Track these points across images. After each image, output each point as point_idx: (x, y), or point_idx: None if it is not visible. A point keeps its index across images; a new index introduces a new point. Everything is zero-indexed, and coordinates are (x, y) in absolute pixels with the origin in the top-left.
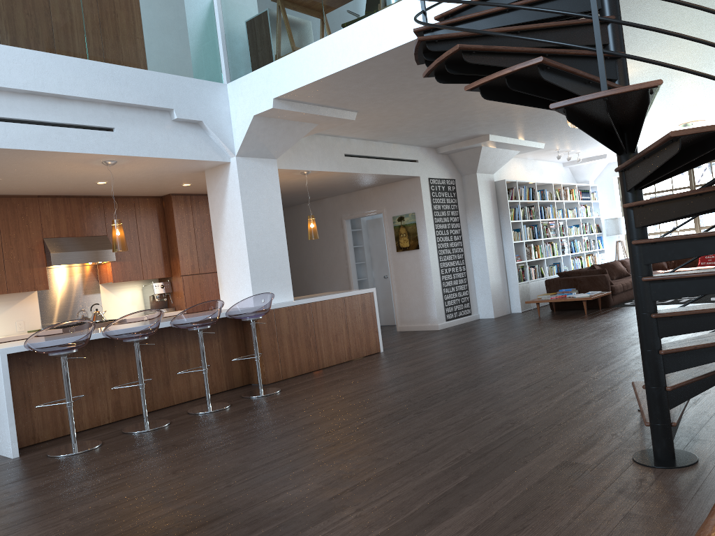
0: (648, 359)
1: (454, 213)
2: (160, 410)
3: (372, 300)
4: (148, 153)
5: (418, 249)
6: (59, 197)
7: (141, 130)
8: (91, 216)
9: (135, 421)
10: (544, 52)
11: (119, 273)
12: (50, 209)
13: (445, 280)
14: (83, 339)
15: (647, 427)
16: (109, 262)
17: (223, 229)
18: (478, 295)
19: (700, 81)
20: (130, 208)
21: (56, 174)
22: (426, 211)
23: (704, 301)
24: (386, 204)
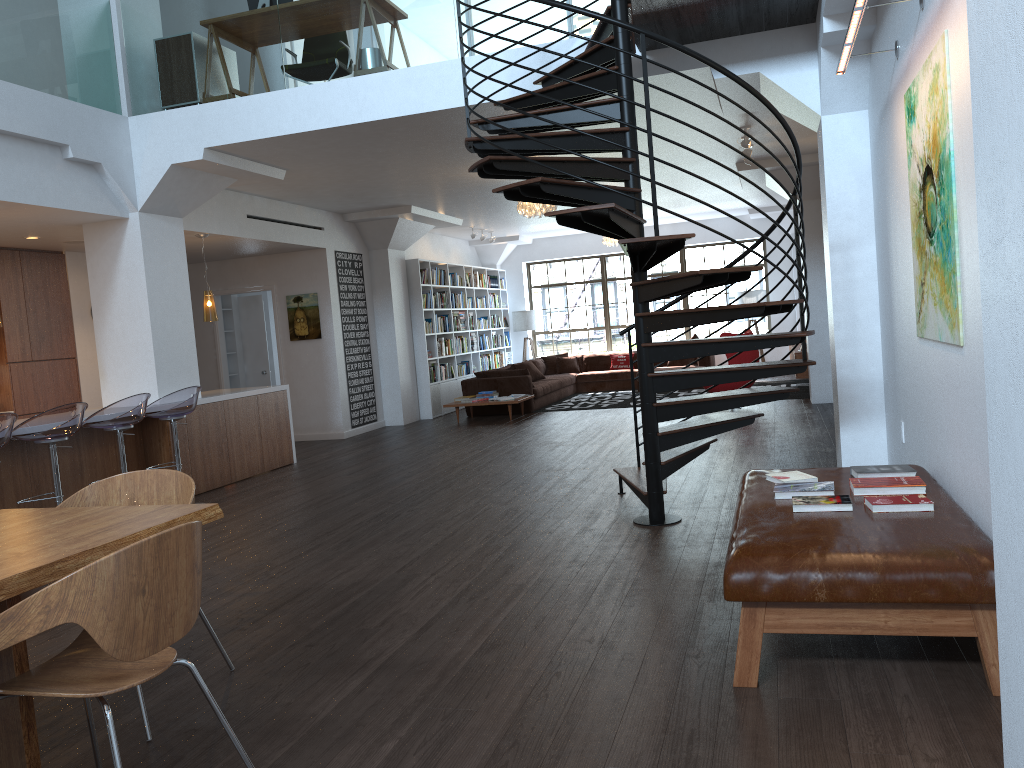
0: (649, 439)
1: (361, 296)
2: None
3: (286, 399)
4: (37, 200)
5: (320, 339)
6: None
7: (28, 170)
8: None
9: None
10: (592, 186)
11: None
12: None
13: (352, 378)
14: (8, 437)
15: (632, 503)
16: None
17: (112, 303)
18: (385, 397)
19: None
20: None
21: None
22: (333, 291)
23: (625, 406)
24: (277, 279)
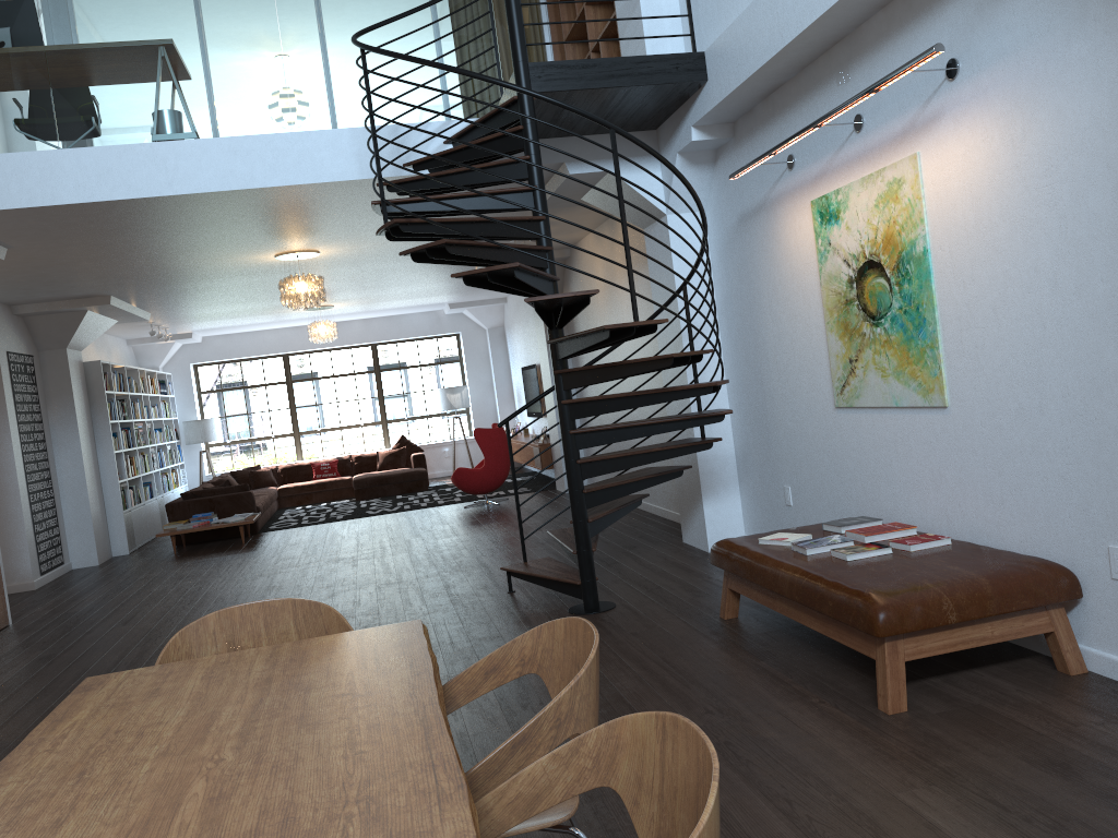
0: (582, 527)
1: (36, 408)
2: None
3: None
4: None
5: None
6: None
7: None
8: None
9: None
10: (539, 273)
11: None
12: None
13: (36, 511)
14: None
15: (540, 598)
16: None
17: None
18: (70, 533)
19: (383, 269)
20: None
21: None
22: (9, 403)
23: (366, 515)
24: None
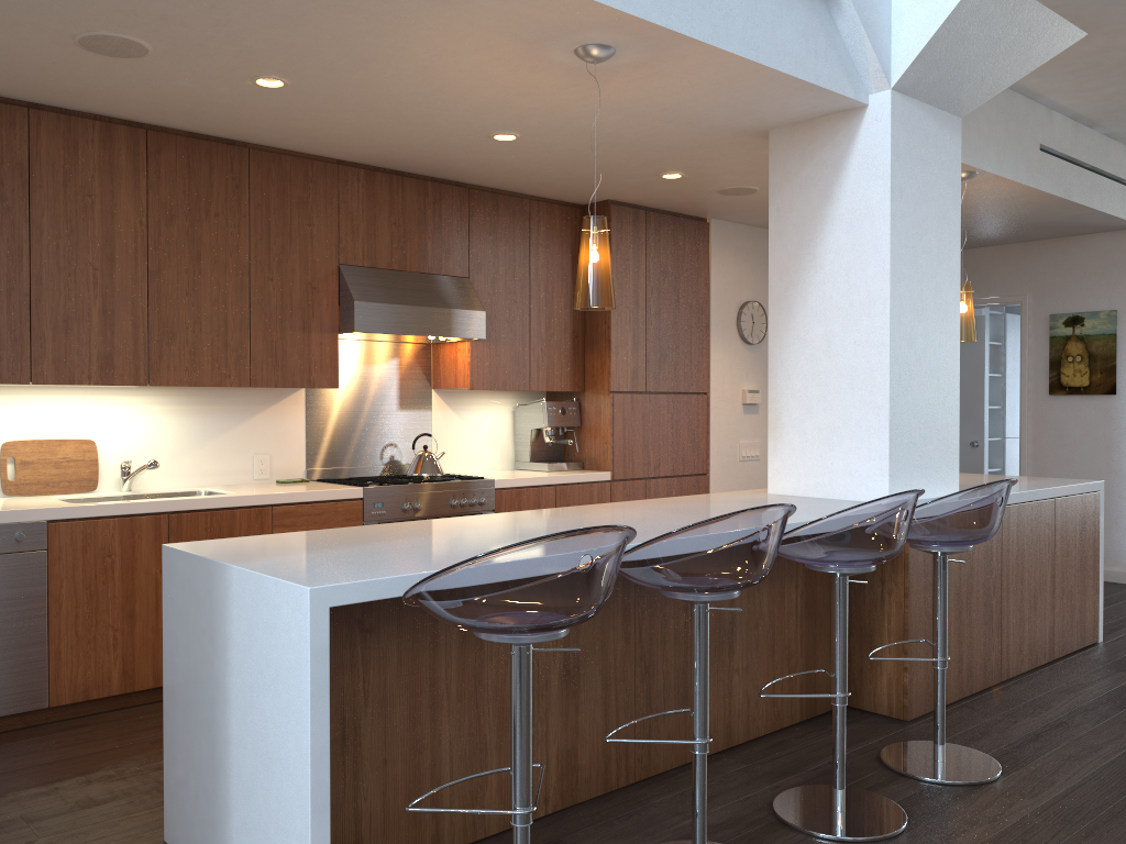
0: None
1: None
2: (664, 776)
3: (1096, 511)
4: (710, 33)
5: (1113, 395)
6: (380, 172)
7: None
8: (441, 226)
9: (626, 823)
10: None
11: (483, 369)
12: (361, 196)
13: None
14: (605, 596)
15: None
16: (468, 340)
17: (810, 286)
18: None
19: None
20: (521, 222)
21: (428, 82)
22: None
23: None
24: (1035, 284)
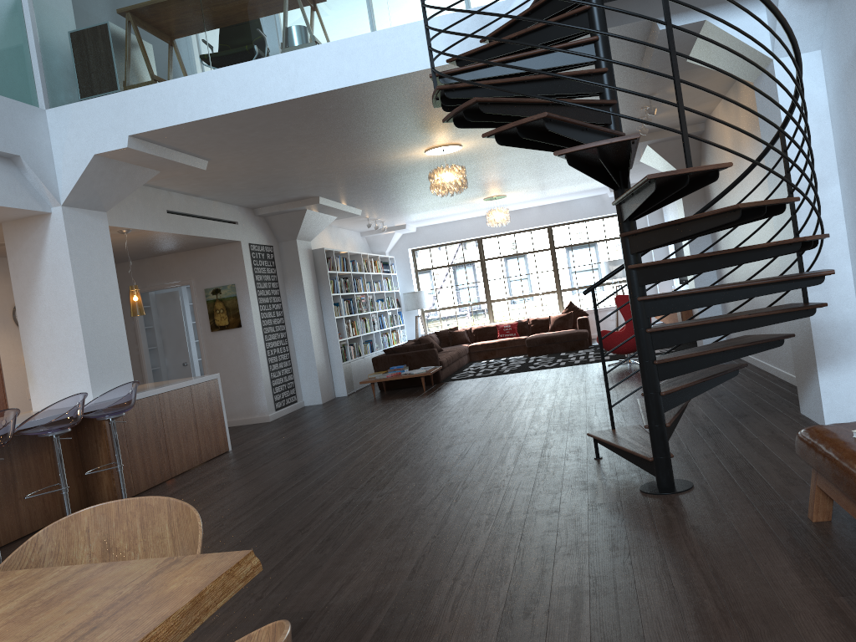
0: (653, 400)
1: (274, 285)
2: None
3: (217, 388)
4: None
5: (241, 327)
6: None
7: None
8: None
9: None
10: (588, 127)
11: None
12: None
13: (272, 362)
14: None
15: (621, 469)
16: None
17: (38, 302)
18: (302, 379)
19: (529, 158)
20: None
21: None
22: (250, 282)
23: (527, 370)
24: (195, 273)
